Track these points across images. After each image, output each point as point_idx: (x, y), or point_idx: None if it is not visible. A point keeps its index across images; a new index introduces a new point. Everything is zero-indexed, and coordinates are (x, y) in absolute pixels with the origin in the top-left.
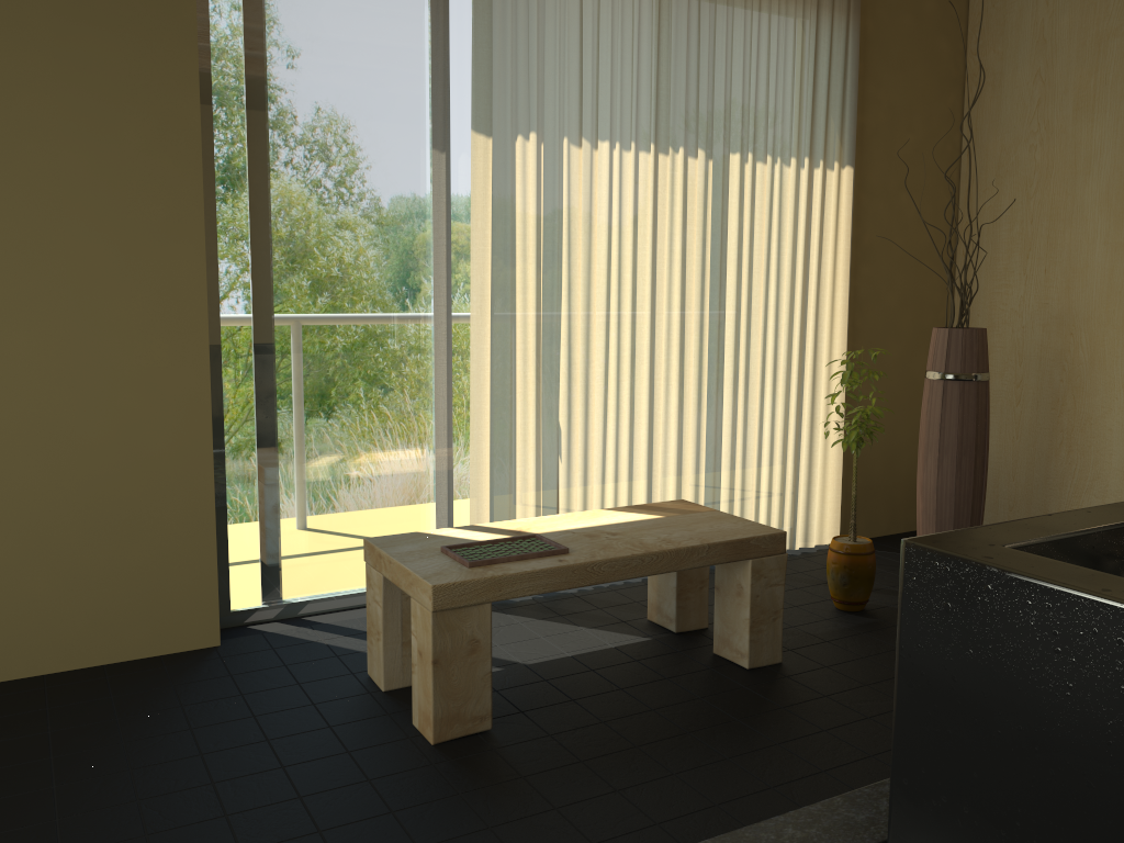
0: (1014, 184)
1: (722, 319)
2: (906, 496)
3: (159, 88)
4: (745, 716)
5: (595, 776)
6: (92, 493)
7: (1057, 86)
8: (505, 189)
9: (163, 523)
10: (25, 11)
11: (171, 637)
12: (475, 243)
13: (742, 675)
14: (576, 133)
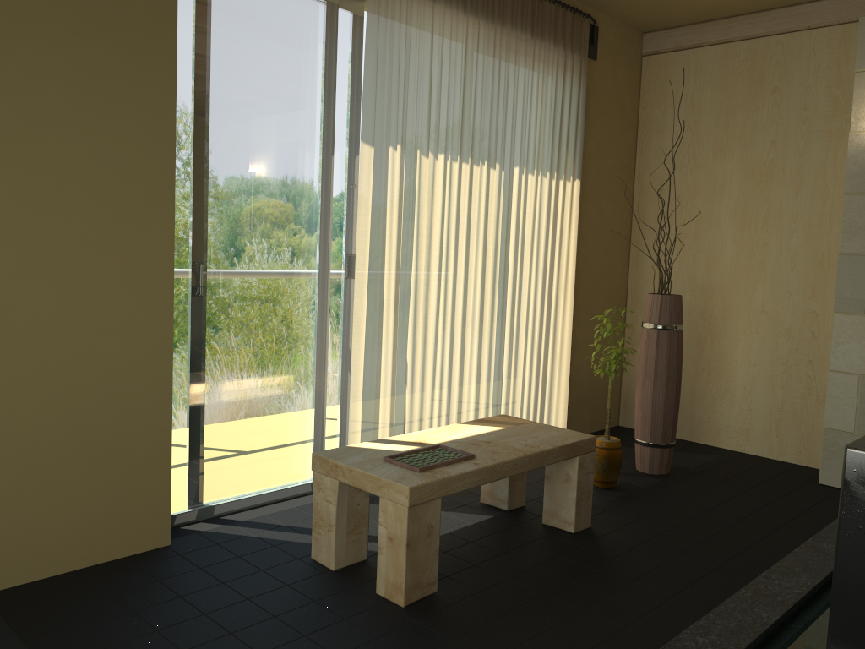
0: (672, 197)
1: (506, 284)
2: (600, 405)
3: (147, 93)
4: (596, 566)
5: (532, 617)
6: (80, 424)
7: (702, 136)
8: (380, 185)
9: (132, 446)
10: (48, 22)
11: (134, 540)
12: (360, 225)
13: (572, 538)
14: (426, 147)
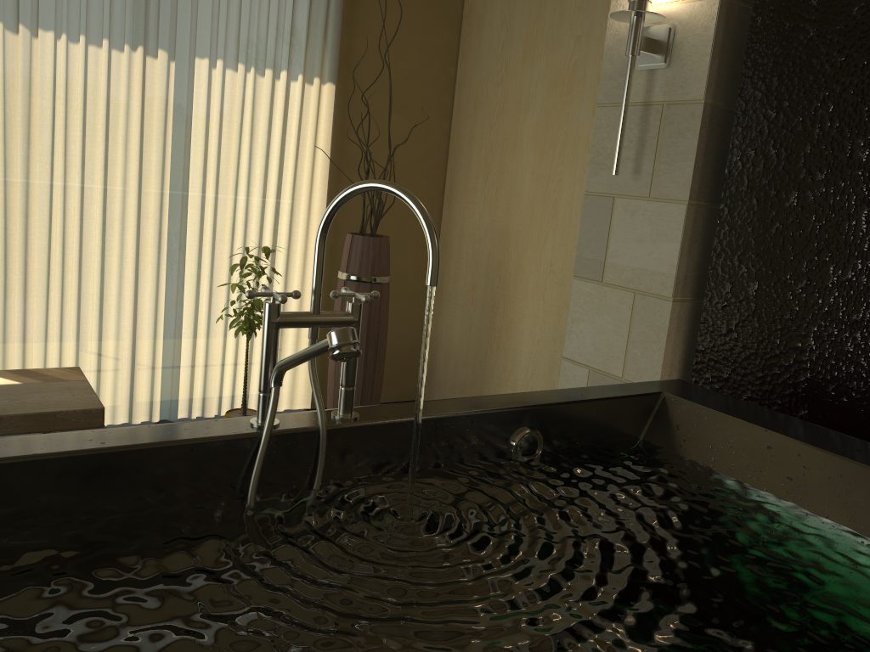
0: (484, 115)
1: (184, 208)
2: (386, 373)
3: None
4: None
5: None
6: None
7: (515, 32)
8: None
9: None
10: None
11: None
12: None
13: None
14: (12, 20)
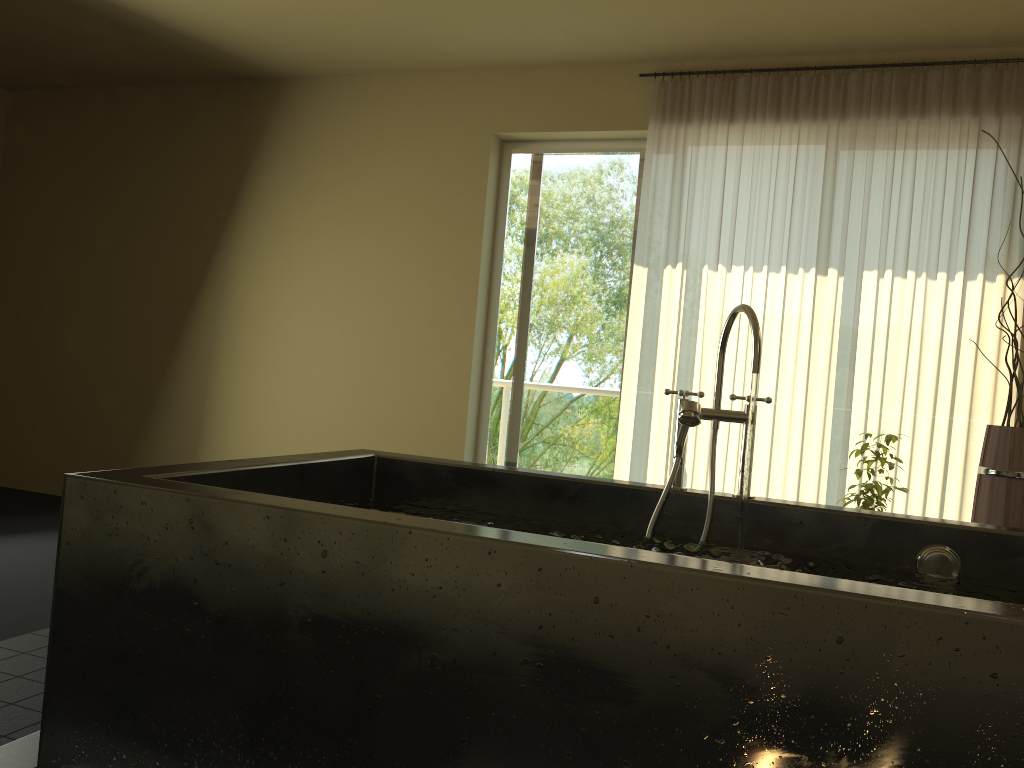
0: None
1: (847, 408)
2: None
3: (463, 251)
4: None
5: None
6: None
7: None
8: (655, 301)
9: None
10: (411, 219)
11: None
12: (629, 336)
13: None
14: (713, 261)
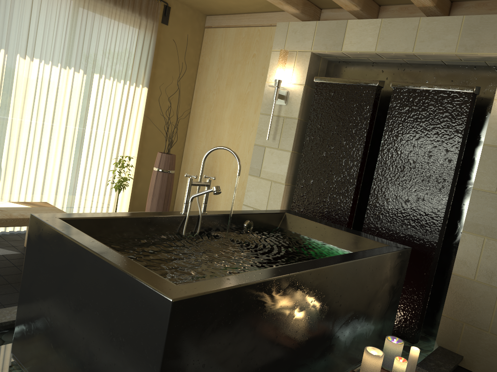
0: (207, 106)
1: (83, 136)
2: None
3: None
4: None
5: None
6: None
7: (223, 75)
8: None
9: None
10: None
11: None
12: None
13: None
14: (24, 53)
